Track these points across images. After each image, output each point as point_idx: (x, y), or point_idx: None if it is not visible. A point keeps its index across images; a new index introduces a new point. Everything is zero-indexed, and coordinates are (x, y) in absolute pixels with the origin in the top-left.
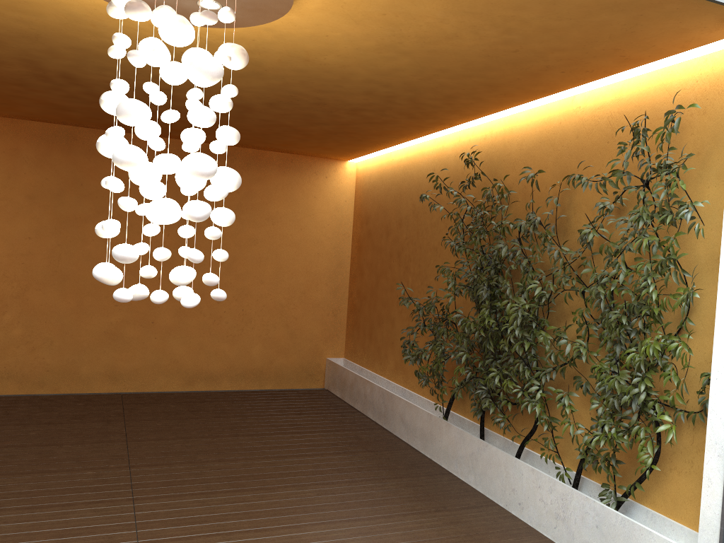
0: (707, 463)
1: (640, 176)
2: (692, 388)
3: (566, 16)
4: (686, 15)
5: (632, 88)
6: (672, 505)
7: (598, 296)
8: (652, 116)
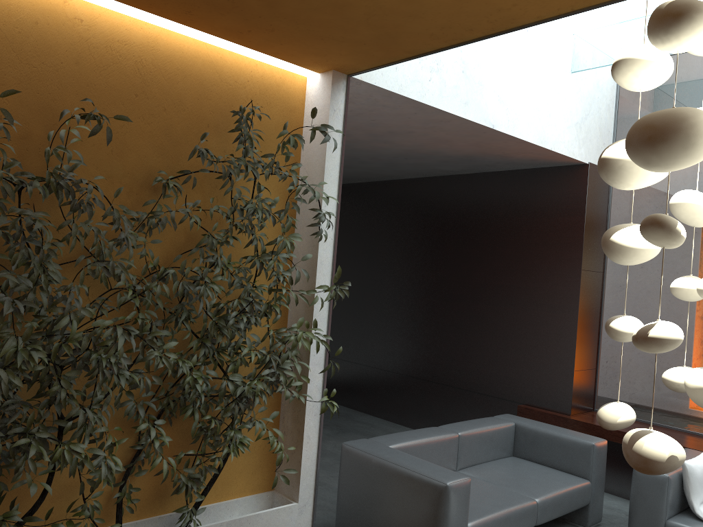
0: (307, 425)
1: (238, 166)
2: (242, 371)
3: (375, 18)
4: (357, 57)
5: (173, 45)
6: (223, 488)
7: (198, 296)
8: (200, 92)
